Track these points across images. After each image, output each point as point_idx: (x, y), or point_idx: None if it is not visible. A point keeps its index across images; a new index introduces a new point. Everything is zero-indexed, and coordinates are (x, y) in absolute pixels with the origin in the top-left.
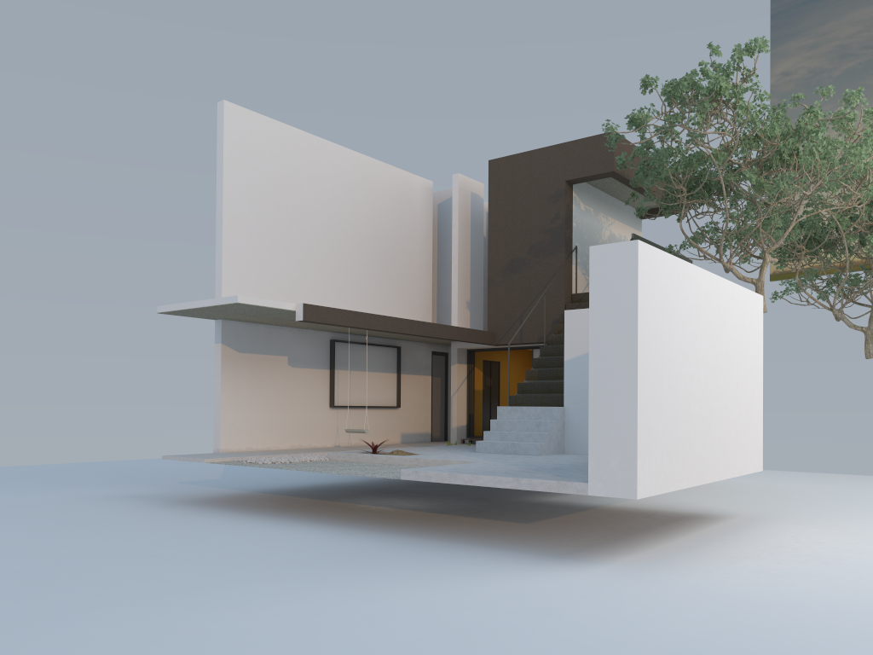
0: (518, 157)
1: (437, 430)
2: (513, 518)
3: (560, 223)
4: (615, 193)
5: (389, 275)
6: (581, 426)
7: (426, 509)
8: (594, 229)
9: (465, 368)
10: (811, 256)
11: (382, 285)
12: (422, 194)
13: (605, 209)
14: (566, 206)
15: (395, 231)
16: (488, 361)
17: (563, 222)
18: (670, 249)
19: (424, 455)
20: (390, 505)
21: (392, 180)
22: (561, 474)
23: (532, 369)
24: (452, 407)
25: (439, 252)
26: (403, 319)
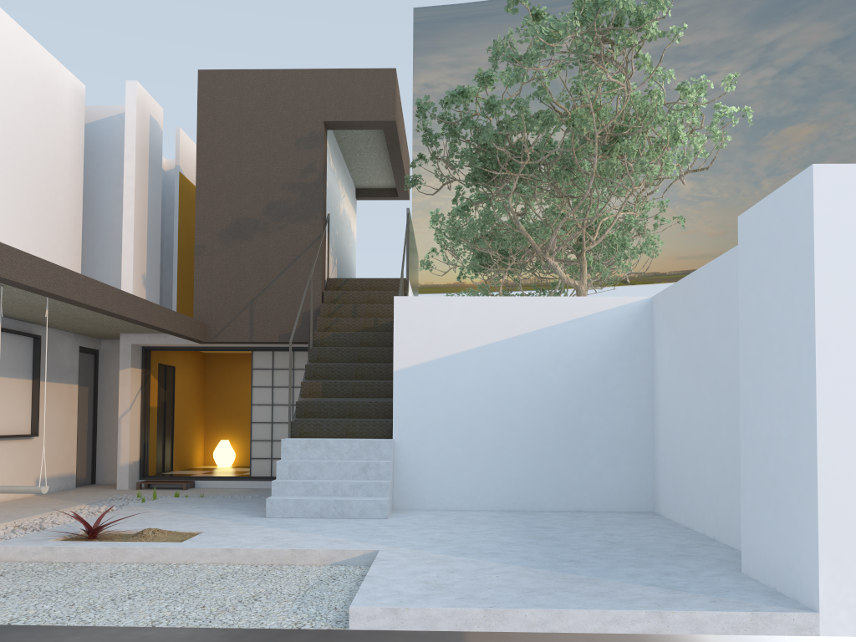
0: (249, 75)
1: (83, 468)
2: (414, 639)
3: (316, 179)
4: (354, 157)
5: (24, 215)
6: (421, 468)
7: (231, 640)
8: (337, 198)
9: (139, 375)
10: (512, 269)
11: (13, 229)
12: (72, 99)
13: (342, 175)
14: (324, 157)
15: (34, 145)
16: (164, 365)
17: (321, 177)
18: (456, 234)
19: (210, 534)
20: (140, 638)
21: (32, 60)
22: (652, 582)
23: (305, 381)
24: (121, 433)
25: (84, 196)
26: (110, 287)
